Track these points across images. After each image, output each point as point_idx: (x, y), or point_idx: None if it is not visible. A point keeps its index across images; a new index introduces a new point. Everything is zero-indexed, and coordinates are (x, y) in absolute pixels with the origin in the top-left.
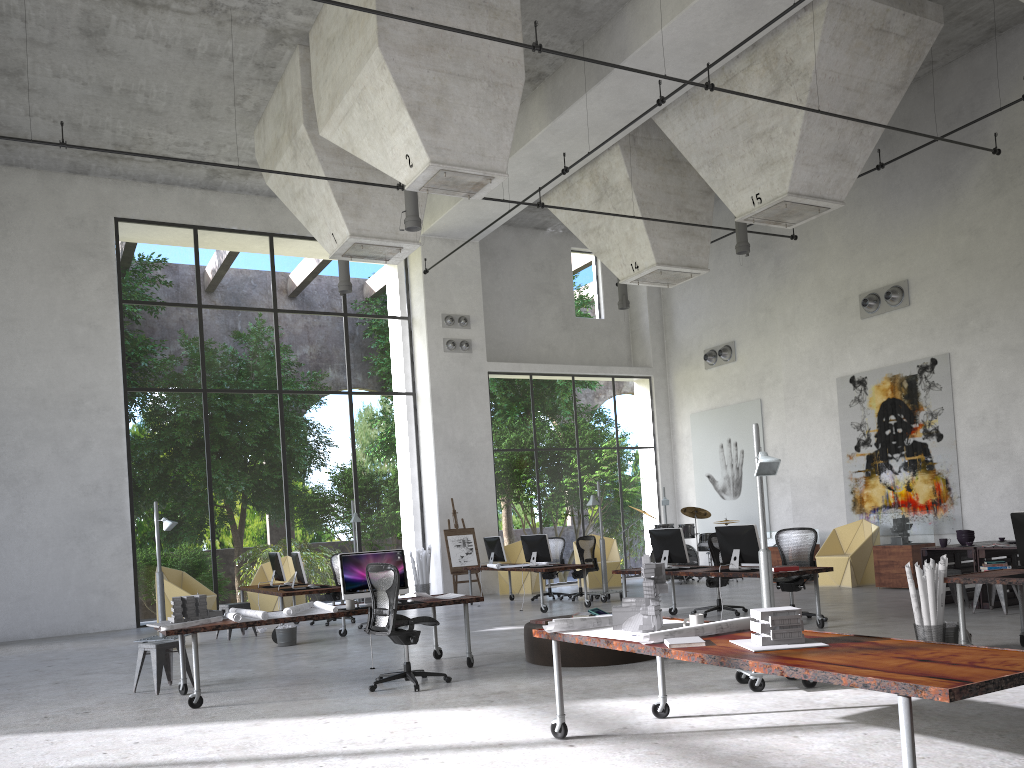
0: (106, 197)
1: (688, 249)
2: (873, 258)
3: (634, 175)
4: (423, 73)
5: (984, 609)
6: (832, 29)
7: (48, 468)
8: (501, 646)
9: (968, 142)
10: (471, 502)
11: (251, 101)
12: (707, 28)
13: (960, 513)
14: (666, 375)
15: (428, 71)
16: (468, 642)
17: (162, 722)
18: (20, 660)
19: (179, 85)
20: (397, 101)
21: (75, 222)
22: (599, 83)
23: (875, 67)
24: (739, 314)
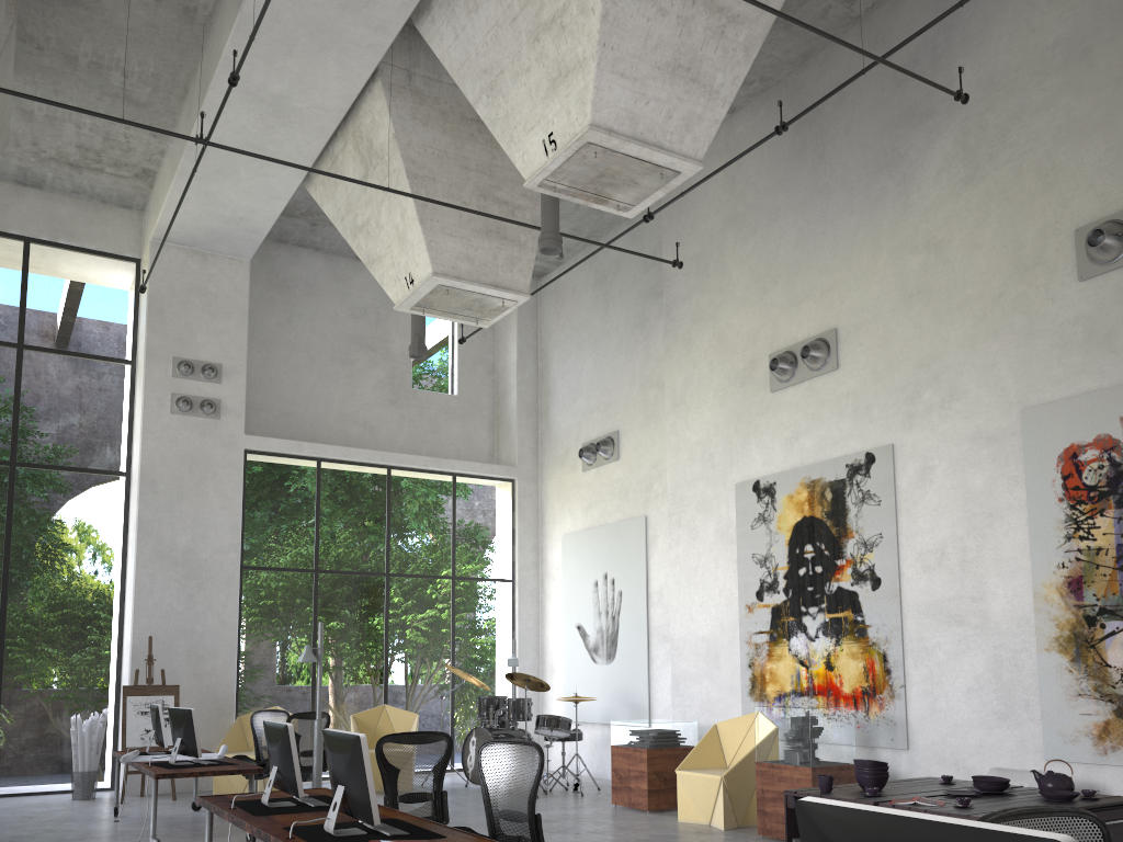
0: None
1: (495, 259)
2: (790, 298)
3: (404, 131)
4: None
5: None
6: None
7: None
8: None
9: (927, 106)
10: (193, 644)
11: None
12: None
13: (904, 714)
14: (538, 479)
15: None
16: None
17: None
18: None
19: None
20: None
21: None
22: None
23: None
24: (626, 392)
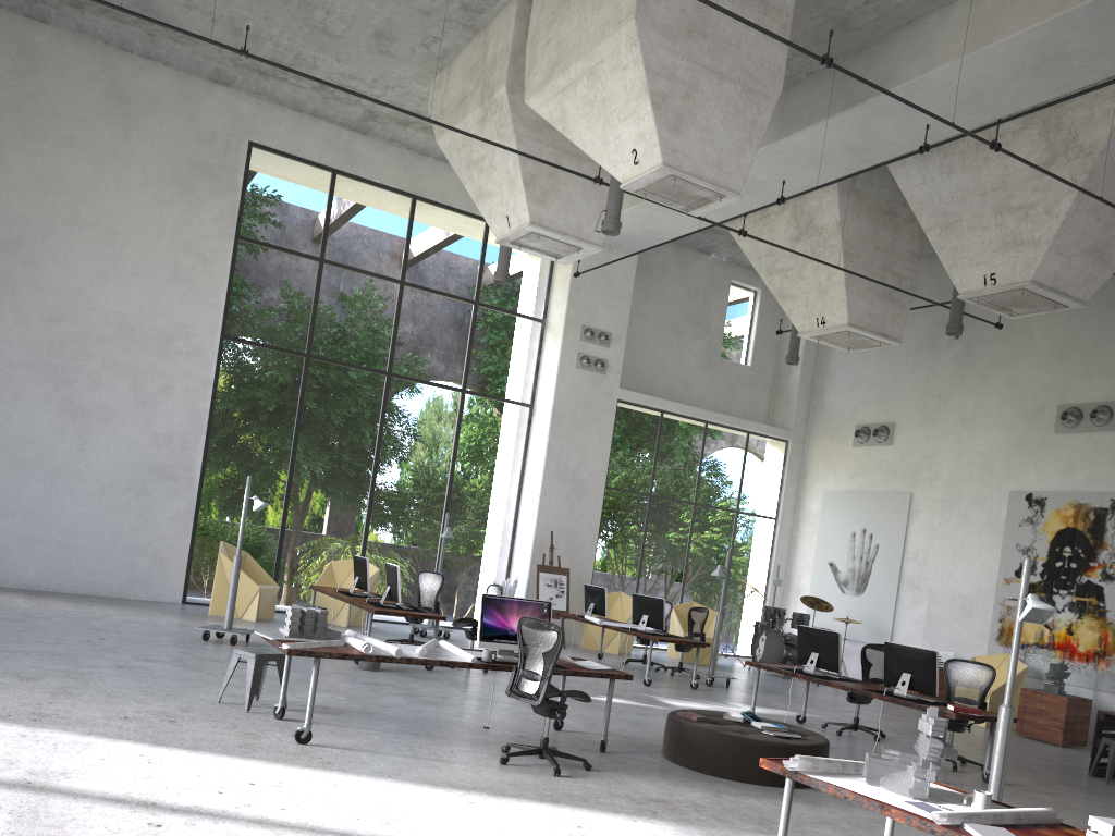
0: (244, 116)
1: (884, 315)
2: (1084, 368)
3: (846, 220)
4: (676, 60)
5: None
6: None
7: (121, 407)
8: (622, 727)
9: None
10: (570, 539)
11: (441, 45)
12: (993, 77)
13: None
14: (805, 442)
15: (682, 59)
16: (606, 723)
17: (270, 757)
18: (64, 622)
19: (368, 10)
20: (640, 86)
21: (205, 137)
22: (846, 111)
23: None
24: (907, 394)
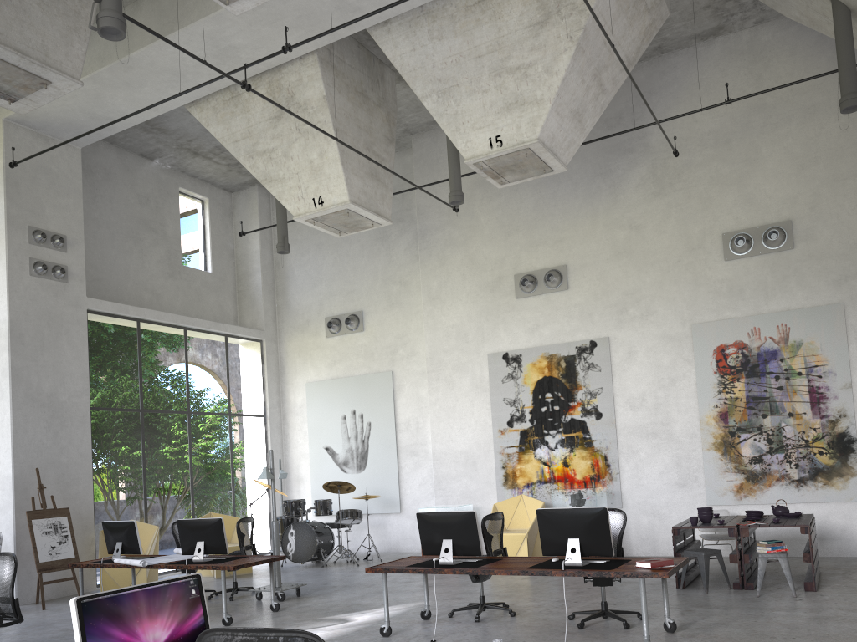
0: None
1: (376, 194)
2: (530, 241)
3: (330, 95)
4: None
5: (749, 590)
6: None
7: None
8: None
9: (629, 146)
10: (60, 474)
11: None
12: None
13: (619, 488)
14: (277, 341)
15: None
16: None
17: None
18: None
19: None
20: None
21: None
22: None
23: (626, 31)
24: (369, 284)
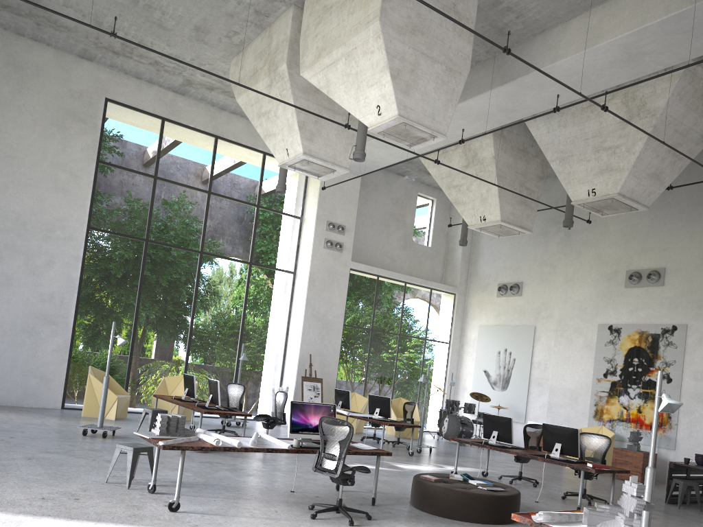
0: (102, 81)
1: (522, 214)
2: (641, 248)
3: (498, 155)
4: (405, 48)
5: None
6: (681, 88)
7: (17, 275)
8: (378, 485)
9: None
10: (322, 359)
11: (239, 37)
12: (596, 66)
13: (675, 435)
14: (466, 295)
15: (409, 48)
16: (375, 486)
17: (154, 524)
18: None
19: (191, 12)
20: (383, 64)
21: (75, 94)
22: (502, 86)
23: (697, 120)
24: (530, 264)
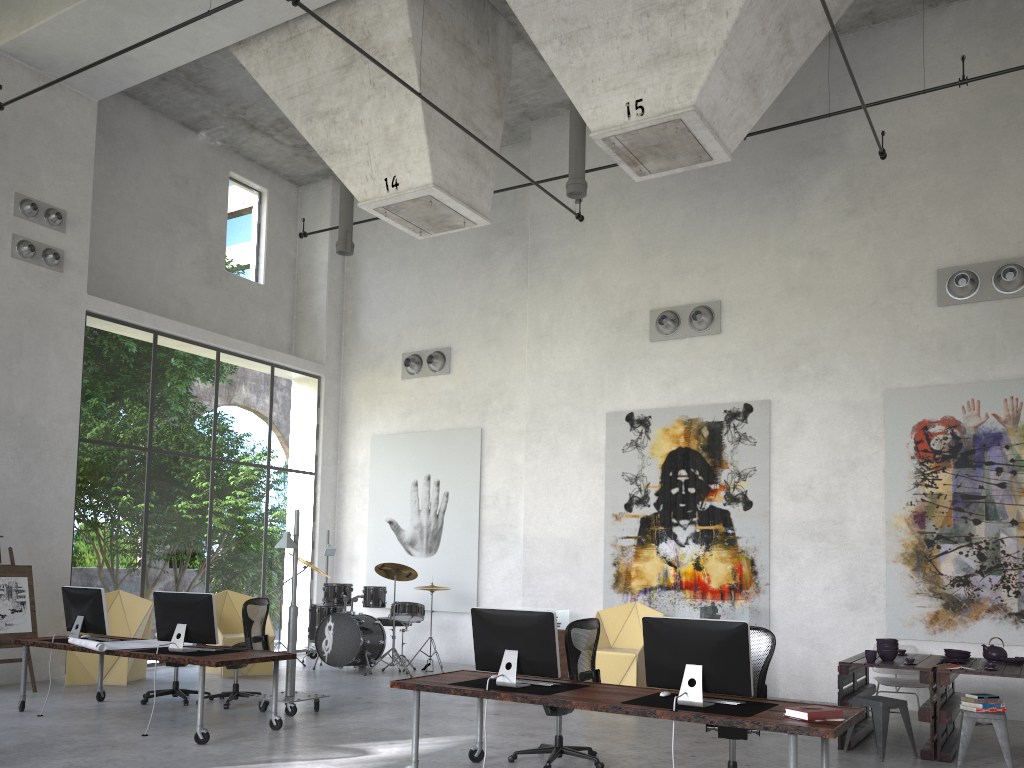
0: None
1: (471, 181)
2: (675, 267)
3: (418, 38)
4: None
5: (944, 762)
6: None
7: None
8: None
9: (818, 146)
10: (28, 521)
11: None
12: None
13: (768, 605)
14: (340, 379)
15: None
16: None
17: None
18: None
19: None
20: None
21: None
22: None
23: None
24: (462, 314)
